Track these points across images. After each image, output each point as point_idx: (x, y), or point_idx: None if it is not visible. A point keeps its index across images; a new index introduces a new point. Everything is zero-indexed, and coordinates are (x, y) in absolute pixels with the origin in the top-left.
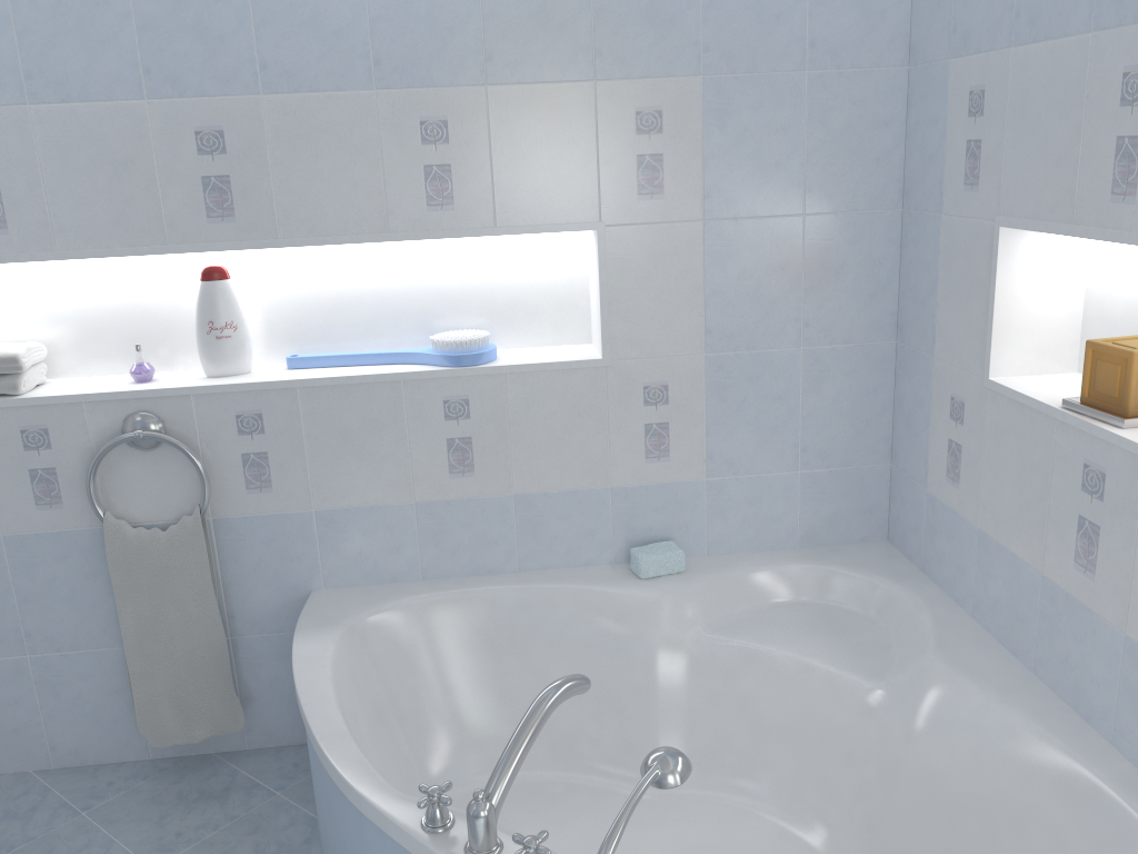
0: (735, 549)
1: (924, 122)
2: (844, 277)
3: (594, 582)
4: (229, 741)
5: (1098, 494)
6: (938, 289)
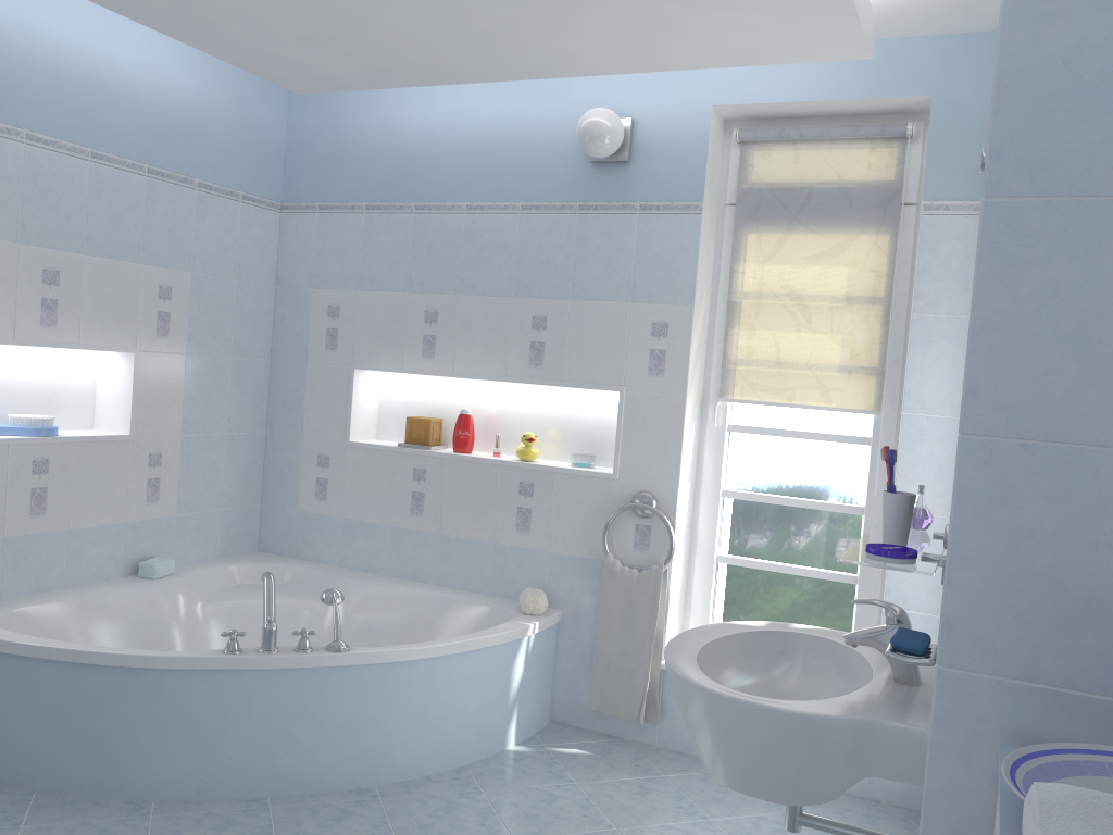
0: (188, 562)
1: (290, 316)
2: (246, 394)
3: (126, 584)
4: None
5: (423, 479)
6: (305, 401)
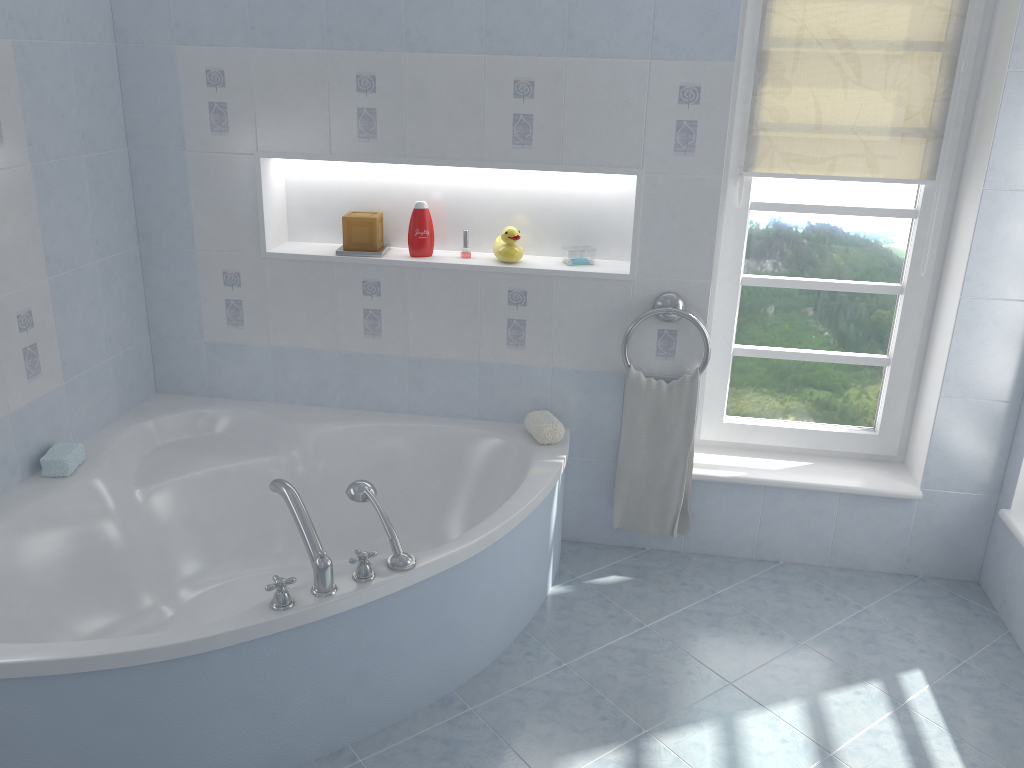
0: (88, 434)
1: (147, 86)
2: (109, 202)
3: (38, 495)
4: None
5: (376, 293)
6: (192, 203)
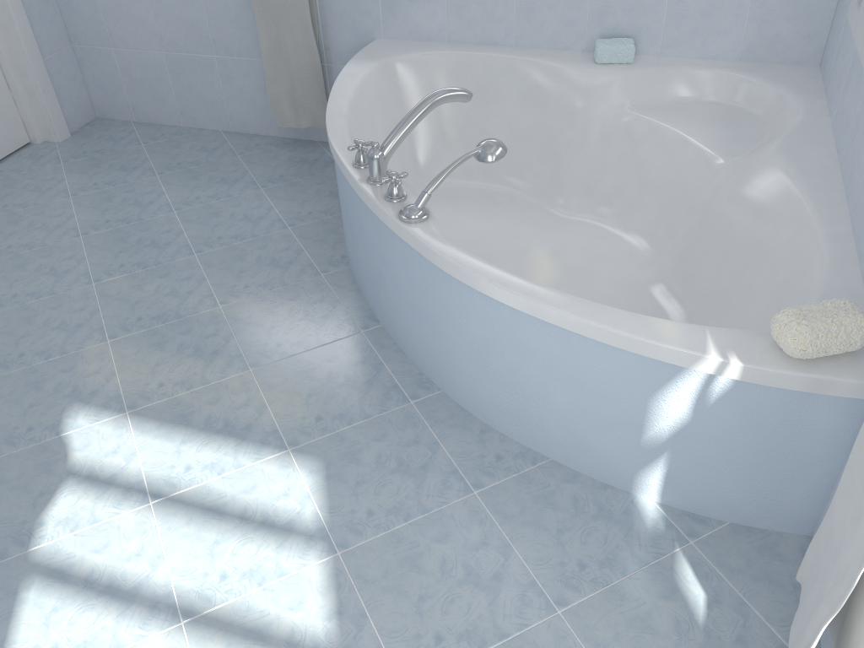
0: (683, 55)
1: None
2: None
3: (561, 61)
4: (325, 135)
5: None
6: None
